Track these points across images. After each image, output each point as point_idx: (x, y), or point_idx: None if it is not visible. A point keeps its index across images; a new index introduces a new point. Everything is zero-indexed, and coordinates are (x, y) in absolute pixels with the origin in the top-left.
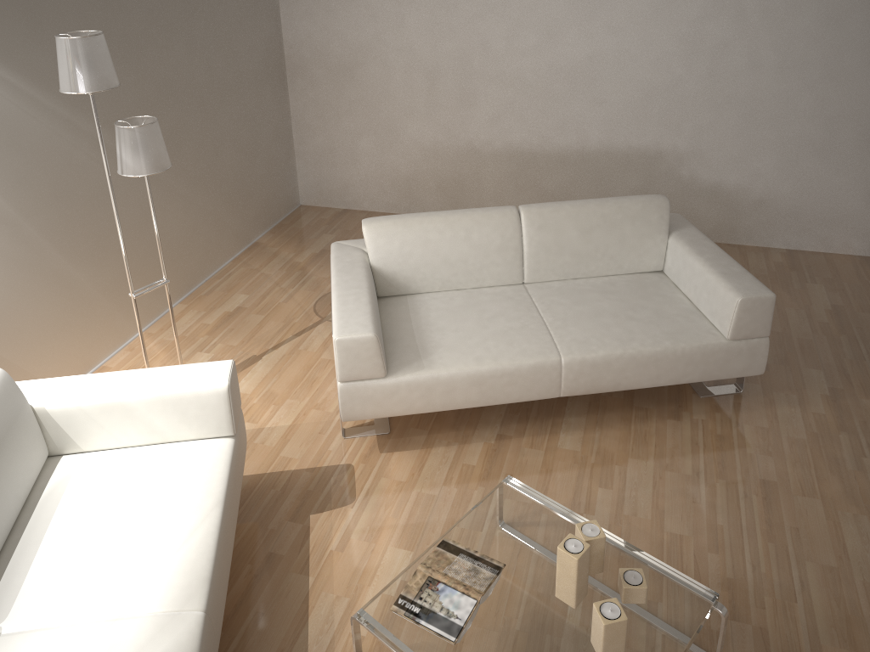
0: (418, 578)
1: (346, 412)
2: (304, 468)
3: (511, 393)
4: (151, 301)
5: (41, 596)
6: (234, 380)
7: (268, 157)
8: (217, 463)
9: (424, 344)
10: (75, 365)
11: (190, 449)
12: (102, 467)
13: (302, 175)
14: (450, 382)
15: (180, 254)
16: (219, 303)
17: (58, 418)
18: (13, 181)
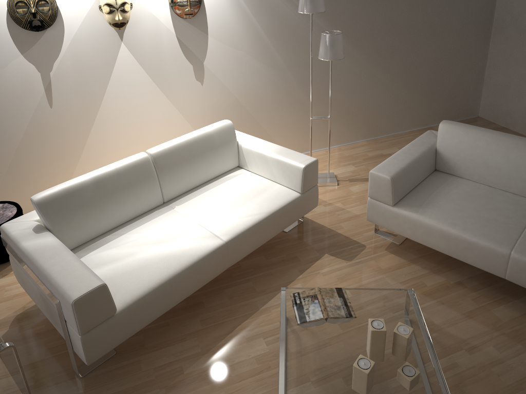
0: (311, 291)
1: (368, 215)
2: (344, 234)
3: (468, 257)
4: (348, 133)
5: (191, 205)
6: (311, 168)
7: (458, 79)
8: (283, 199)
9: (430, 201)
10: (296, 146)
11: (280, 189)
12: (247, 178)
13: (484, 97)
14: (429, 228)
15: (373, 115)
16: (382, 148)
17: (244, 151)
18: (288, 52)
